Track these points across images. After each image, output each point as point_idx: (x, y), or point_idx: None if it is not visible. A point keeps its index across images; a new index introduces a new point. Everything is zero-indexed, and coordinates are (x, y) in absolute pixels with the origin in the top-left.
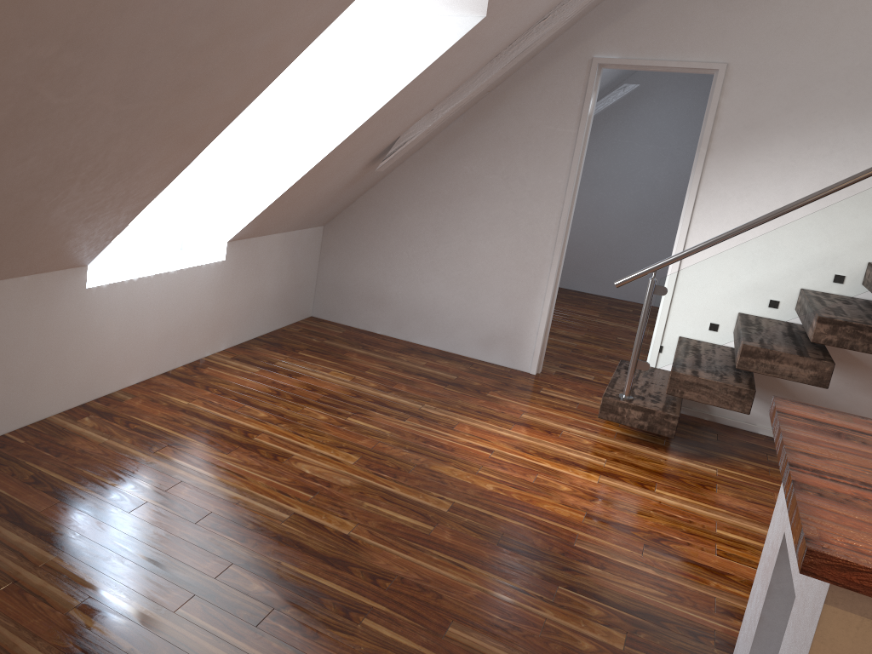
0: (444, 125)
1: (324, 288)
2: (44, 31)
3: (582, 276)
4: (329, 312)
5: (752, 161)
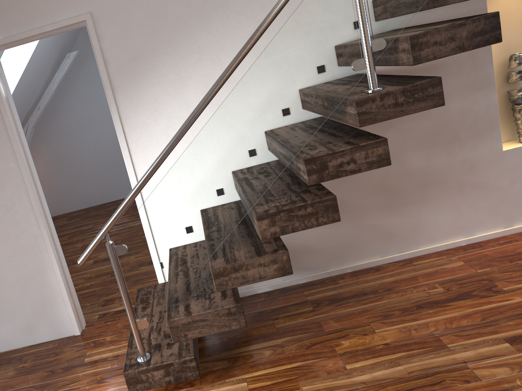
0: None
1: None
2: None
3: (111, 190)
4: None
5: (149, 86)
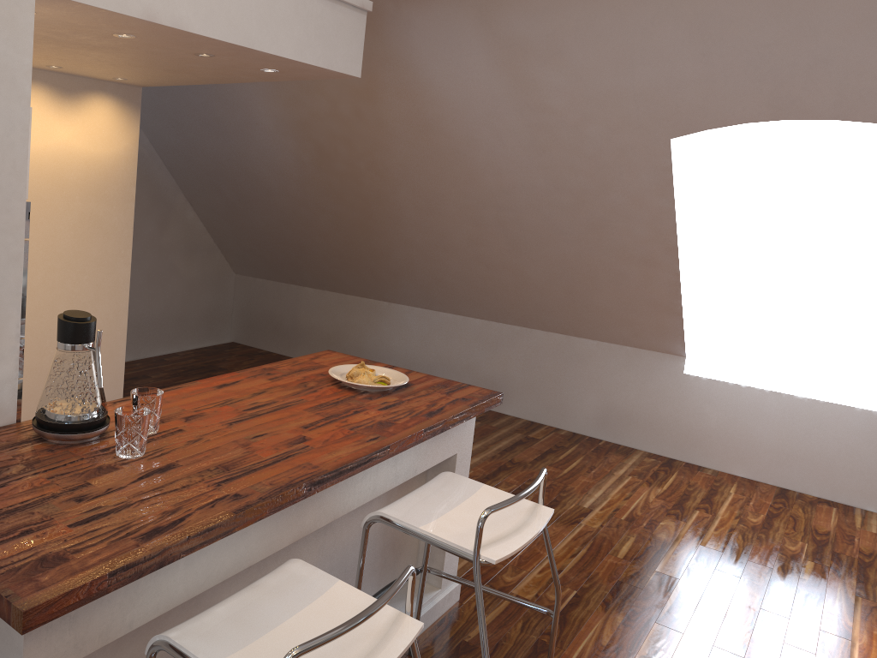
0: None
1: None
2: (483, 204)
3: None
4: None
5: None
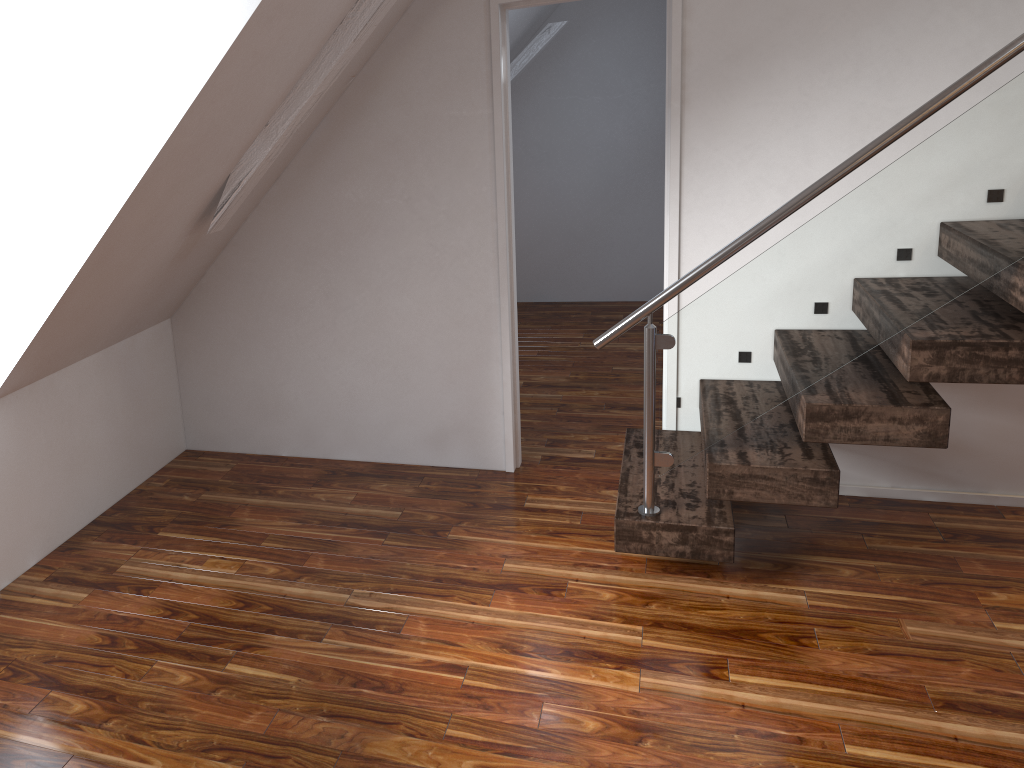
0: (302, 139)
1: (194, 406)
2: None
3: (552, 281)
4: (209, 440)
5: (748, 106)
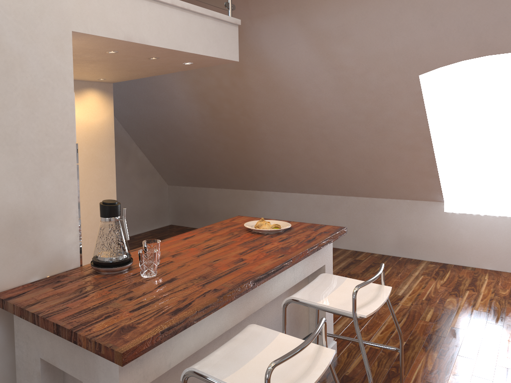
0: None
1: None
2: (312, 126)
3: None
4: None
5: None
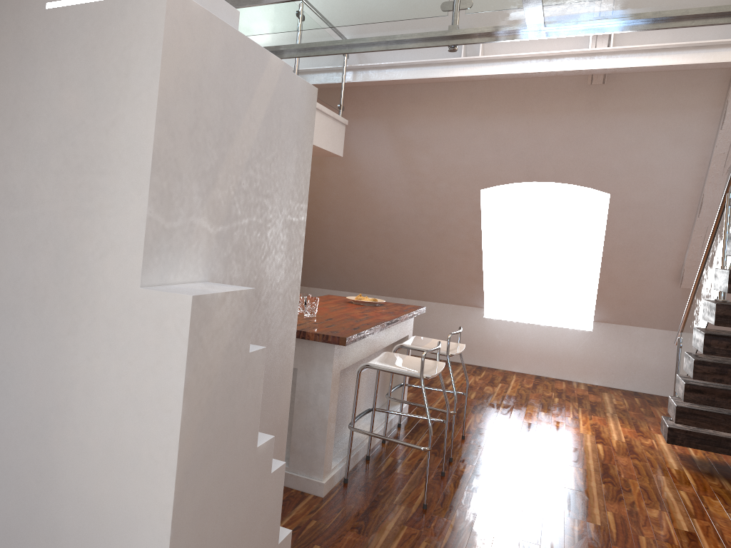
0: None
1: None
2: (378, 224)
3: None
4: None
5: None
